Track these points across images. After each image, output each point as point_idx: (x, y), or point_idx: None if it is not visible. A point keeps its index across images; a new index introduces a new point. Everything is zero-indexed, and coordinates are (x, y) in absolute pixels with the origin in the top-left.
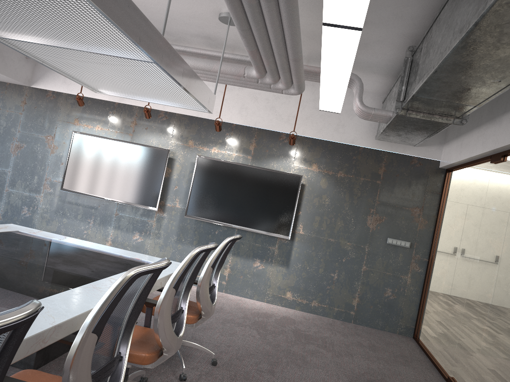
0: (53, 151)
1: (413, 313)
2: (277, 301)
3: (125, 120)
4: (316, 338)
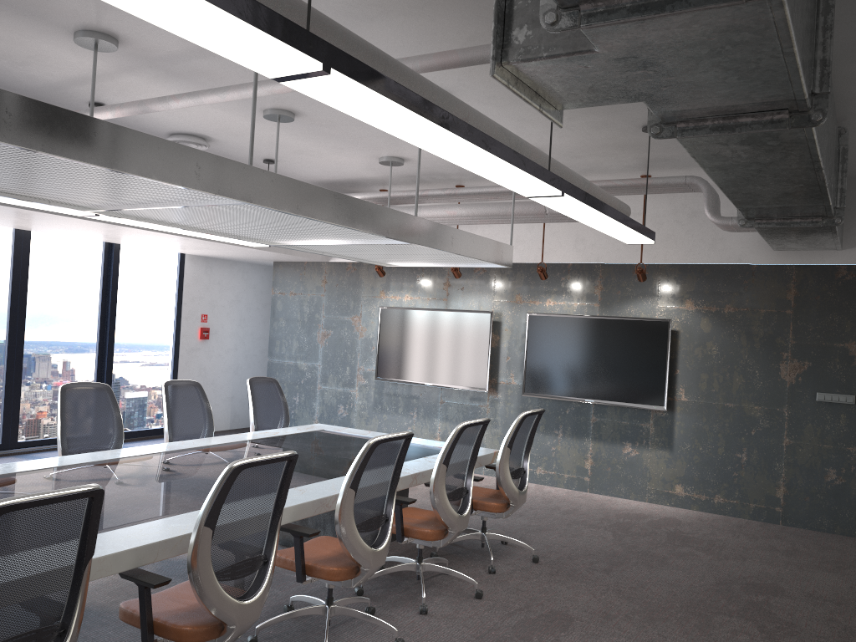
0: (361, 335)
1: None
2: (663, 499)
3: (436, 283)
4: (700, 540)
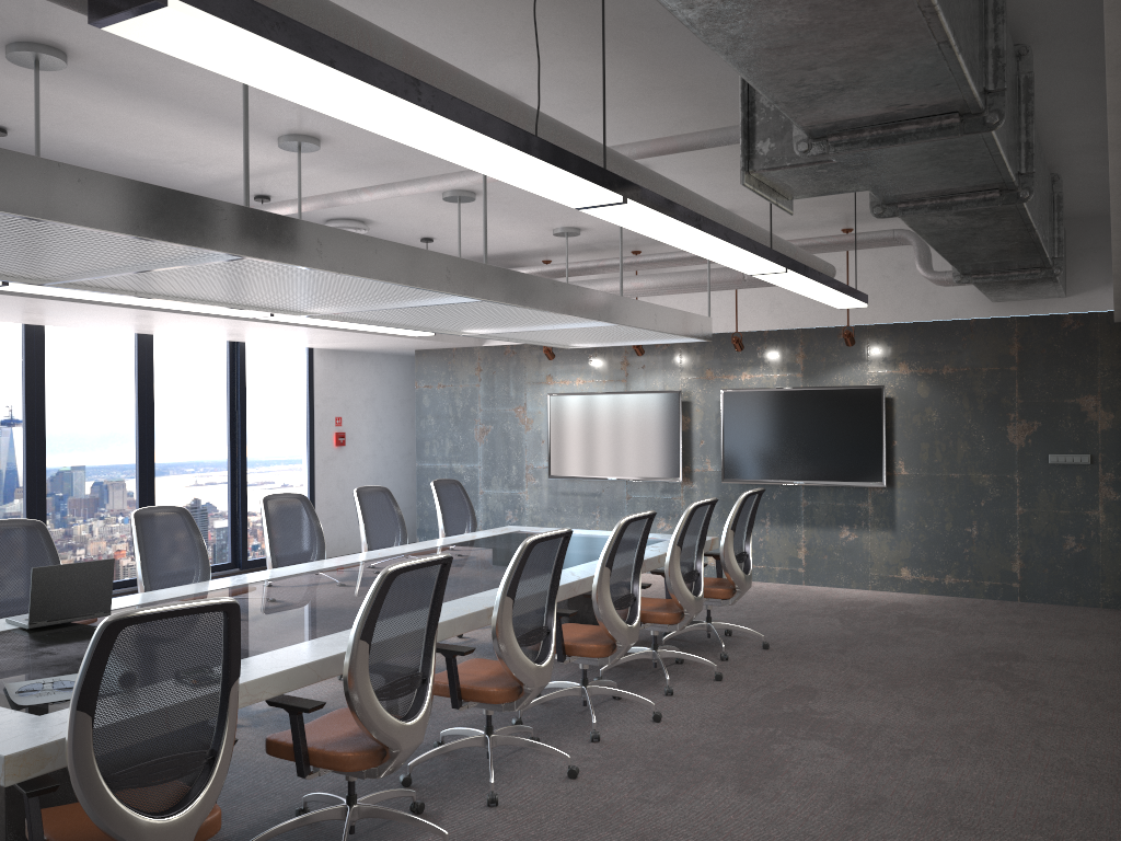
0: (527, 428)
1: (1120, 569)
2: (888, 585)
3: (612, 362)
4: (933, 620)
